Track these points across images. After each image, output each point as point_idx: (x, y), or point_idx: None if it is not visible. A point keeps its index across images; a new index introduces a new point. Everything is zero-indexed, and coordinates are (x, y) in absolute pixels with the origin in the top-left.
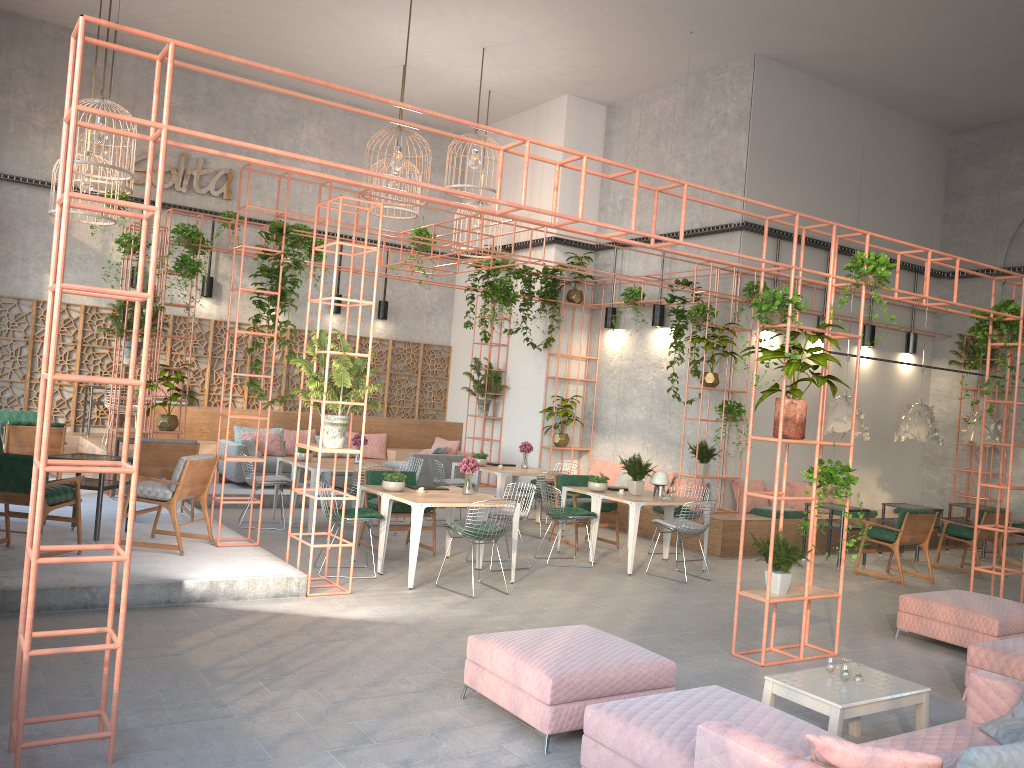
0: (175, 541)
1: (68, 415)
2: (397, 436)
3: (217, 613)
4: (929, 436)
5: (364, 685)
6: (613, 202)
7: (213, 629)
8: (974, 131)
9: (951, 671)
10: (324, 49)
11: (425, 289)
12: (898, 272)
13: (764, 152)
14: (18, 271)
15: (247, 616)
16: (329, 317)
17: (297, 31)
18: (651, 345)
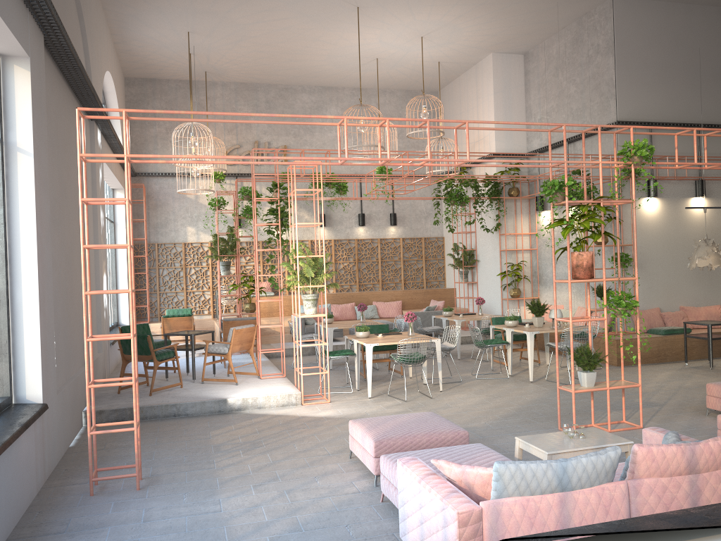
0: (239, 377)
1: (209, 308)
2: (410, 301)
3: (244, 416)
4: None
5: (297, 452)
6: (534, 121)
7: (235, 425)
8: None
9: None
10: (325, 60)
11: (421, 201)
12: (676, 148)
13: (630, 67)
14: (172, 227)
15: (259, 417)
16: (358, 229)
17: (305, 53)
18: None
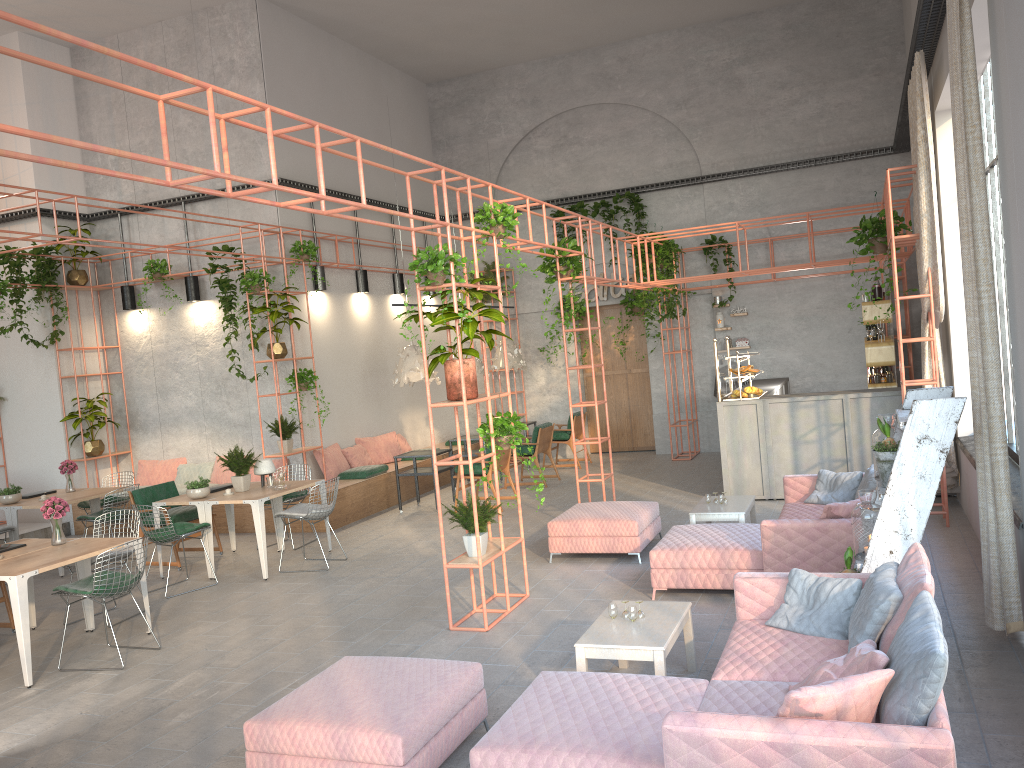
0: None
1: None
2: None
3: None
4: (479, 370)
5: None
6: (103, 163)
7: None
8: (448, 83)
9: (618, 577)
10: None
11: None
12: None
13: (282, 103)
14: None
15: None
16: None
17: None
18: (188, 322)
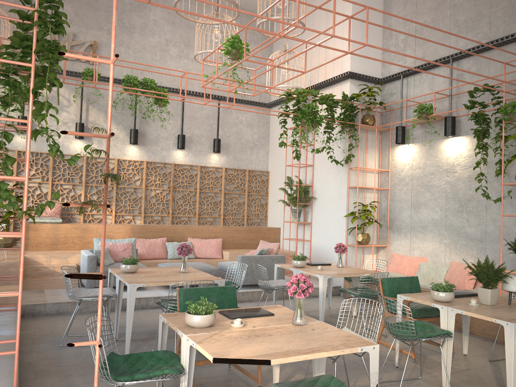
0: None
1: None
2: (231, 240)
3: None
4: None
5: None
6: (395, 42)
7: None
8: None
9: None
10: None
11: (248, 130)
12: None
13: None
14: None
15: None
16: (176, 152)
17: None
18: (442, 154)
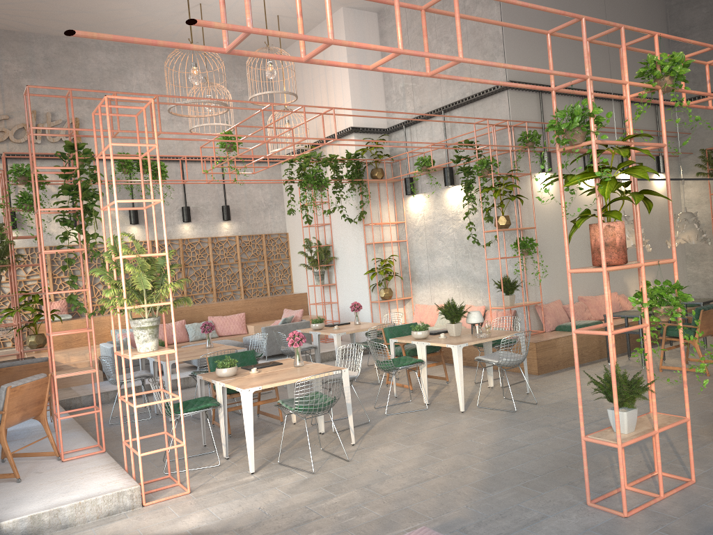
0: (24, 462)
1: None
2: (254, 313)
3: None
4: (699, 238)
5: None
6: (396, 90)
7: None
8: None
9: None
10: (129, 0)
11: (258, 190)
12: None
13: (516, 19)
14: None
15: None
16: (183, 226)
17: None
18: (447, 202)
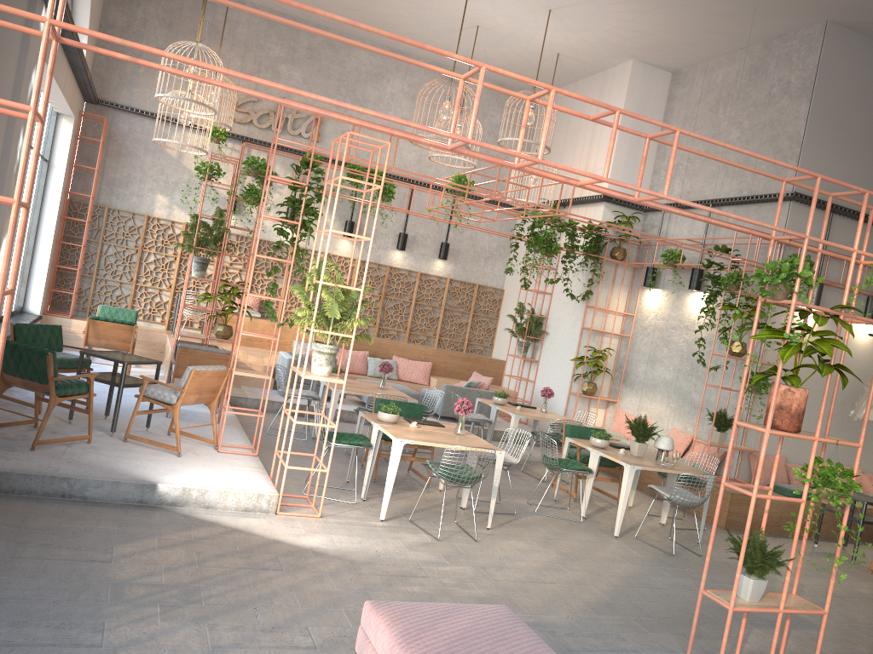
0: (185, 441)
1: (164, 315)
2: (442, 366)
3: (178, 520)
4: None
5: (260, 630)
6: (667, 166)
7: (161, 537)
8: None
9: None
10: (406, 8)
11: (485, 235)
12: None
13: (825, 122)
14: (135, 190)
15: (204, 528)
16: (395, 253)
17: None
18: (686, 308)
